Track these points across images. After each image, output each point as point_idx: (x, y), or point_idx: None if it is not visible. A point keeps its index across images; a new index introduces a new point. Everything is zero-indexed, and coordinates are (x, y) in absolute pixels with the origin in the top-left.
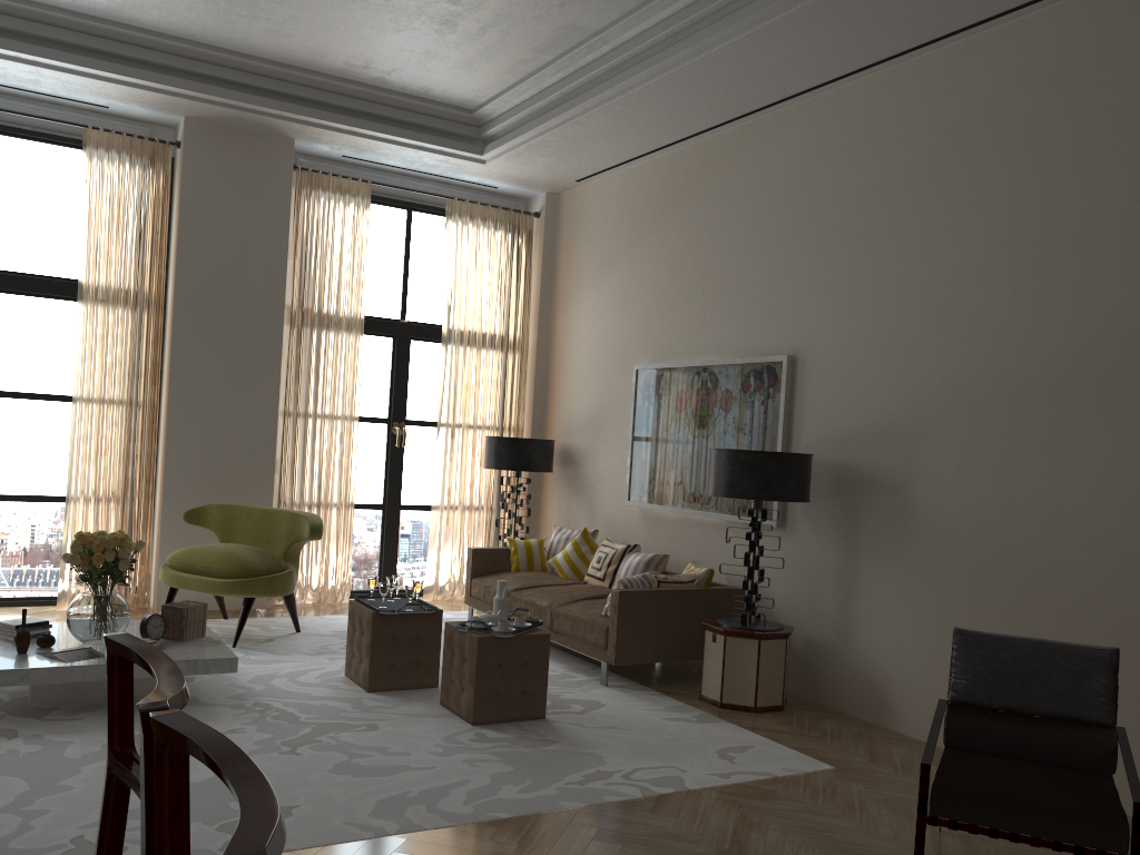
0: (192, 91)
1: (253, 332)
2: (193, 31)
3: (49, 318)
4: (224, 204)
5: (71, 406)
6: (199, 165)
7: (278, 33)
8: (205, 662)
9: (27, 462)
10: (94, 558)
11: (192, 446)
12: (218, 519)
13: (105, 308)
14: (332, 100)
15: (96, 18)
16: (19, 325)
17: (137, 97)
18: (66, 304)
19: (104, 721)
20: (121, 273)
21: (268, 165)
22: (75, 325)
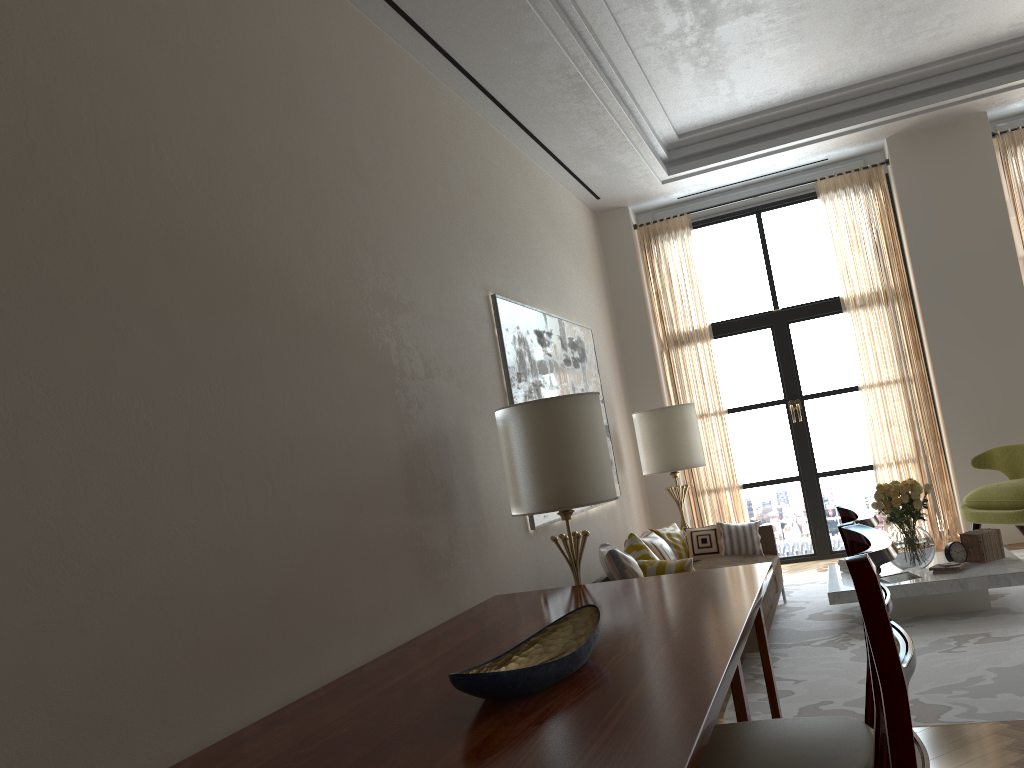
0: (883, 117)
1: (993, 291)
2: (870, 72)
3: (826, 332)
4: (937, 193)
5: (859, 394)
6: (907, 170)
7: (939, 36)
8: (1004, 576)
9: (838, 443)
10: (892, 502)
11: (963, 403)
12: (1002, 460)
13: (863, 311)
14: (1009, 62)
15: (799, 101)
16: (807, 343)
17: (844, 142)
18: (835, 317)
19: (929, 627)
20: (869, 279)
21: (967, 144)
22: (846, 331)
